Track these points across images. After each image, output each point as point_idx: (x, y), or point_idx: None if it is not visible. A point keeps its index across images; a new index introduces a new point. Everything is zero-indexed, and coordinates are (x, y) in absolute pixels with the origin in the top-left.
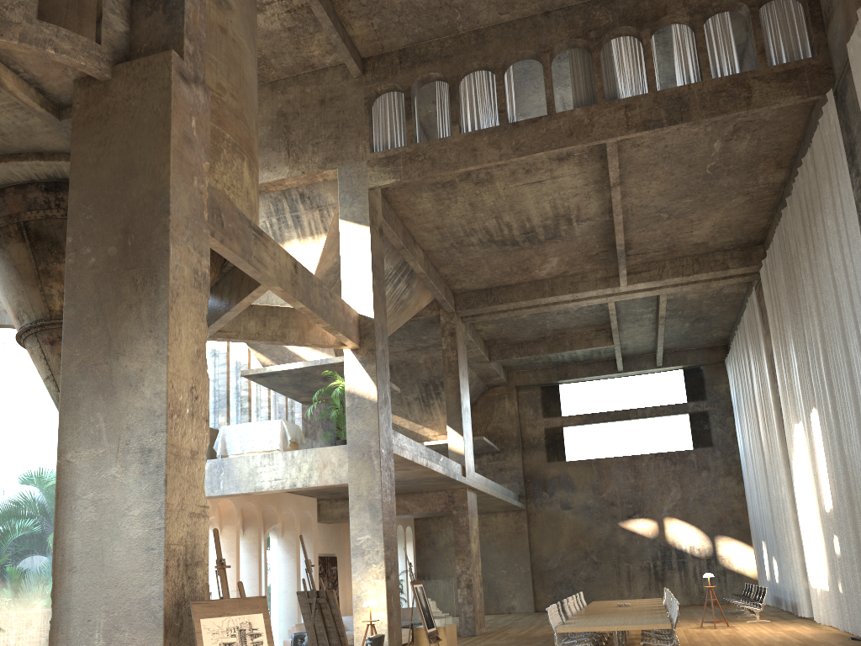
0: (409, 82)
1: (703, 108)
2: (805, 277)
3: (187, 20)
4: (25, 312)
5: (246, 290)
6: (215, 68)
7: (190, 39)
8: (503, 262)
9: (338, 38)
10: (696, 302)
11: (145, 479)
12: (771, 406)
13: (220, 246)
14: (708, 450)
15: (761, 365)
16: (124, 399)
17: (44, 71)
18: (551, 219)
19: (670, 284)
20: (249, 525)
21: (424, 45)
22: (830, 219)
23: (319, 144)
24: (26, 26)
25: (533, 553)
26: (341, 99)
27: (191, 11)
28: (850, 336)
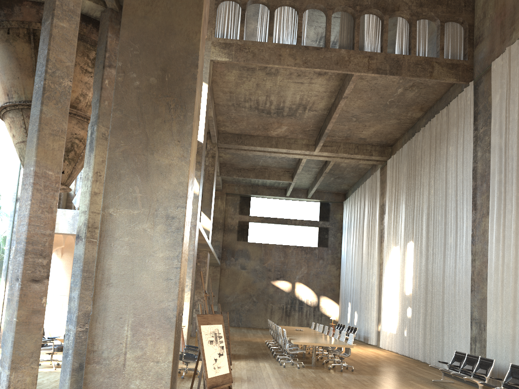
0: None
1: (408, 70)
2: (424, 173)
3: None
4: (16, 92)
5: None
6: None
7: None
8: (256, 122)
9: None
10: (343, 168)
11: (168, 235)
12: (376, 234)
13: None
14: (325, 249)
15: (374, 211)
16: (155, 181)
17: None
18: (295, 105)
19: (339, 156)
20: None
21: None
22: (452, 148)
23: None
24: None
25: (220, 292)
26: None
27: None
28: (450, 210)
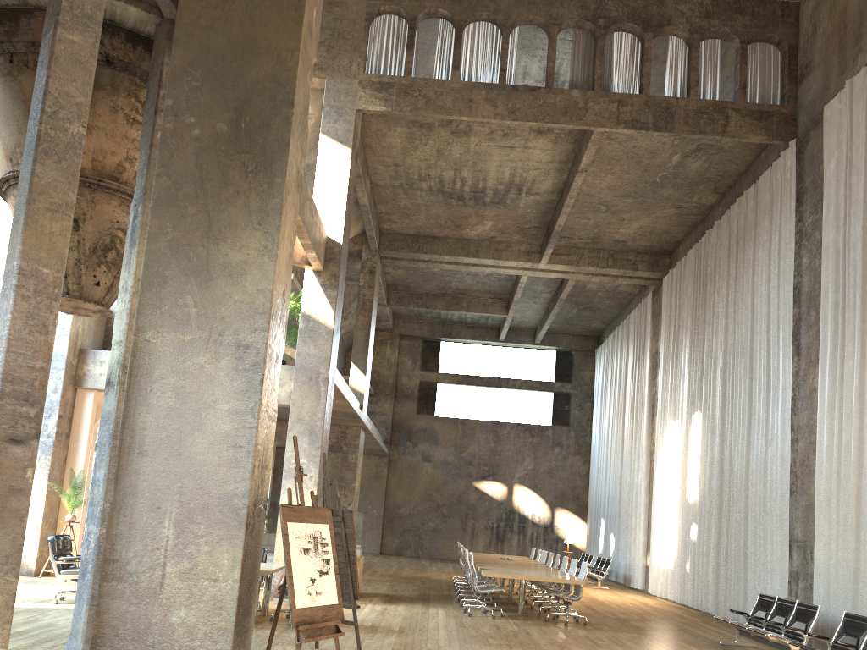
0: (416, 12)
1: (685, 123)
2: (718, 296)
3: None
4: None
5: None
6: None
7: None
8: (441, 214)
9: None
10: (592, 292)
11: (238, 374)
12: (644, 401)
13: None
14: (564, 429)
15: (642, 363)
16: (221, 289)
17: None
18: (504, 185)
19: (582, 272)
20: None
21: None
22: (762, 252)
23: None
24: None
25: (387, 499)
26: (341, 7)
27: None
28: (758, 357)
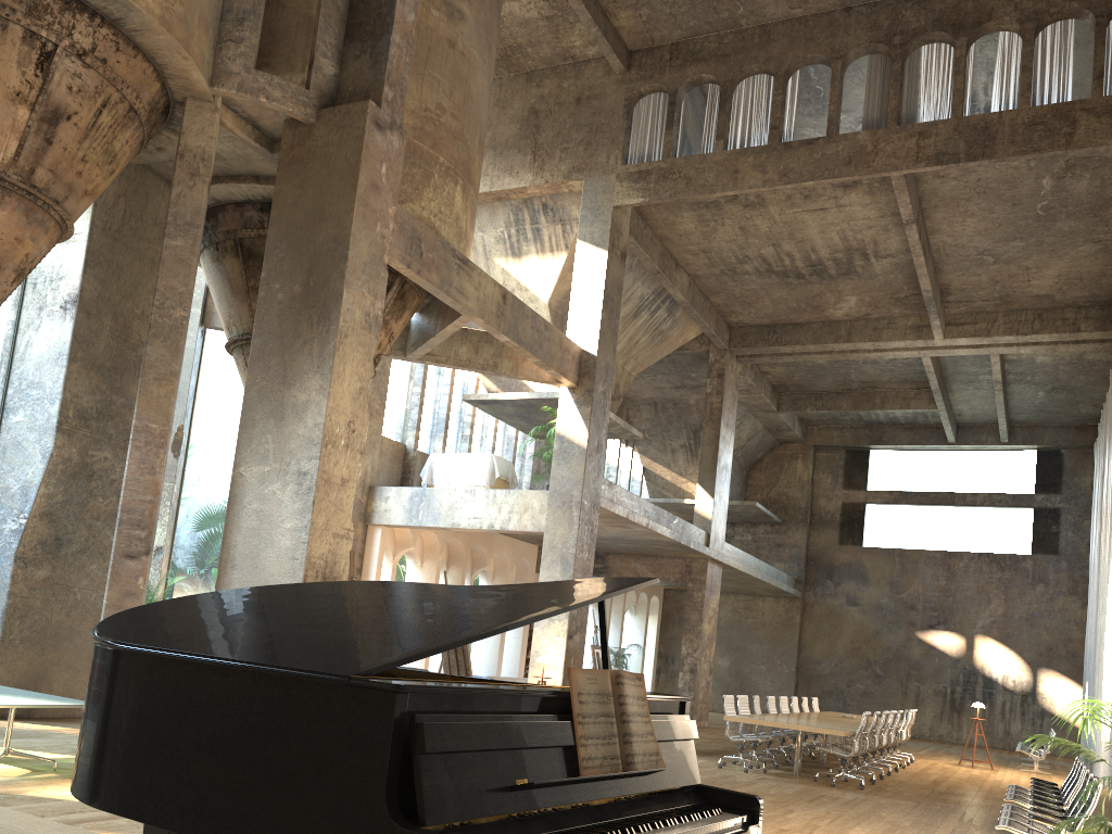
0: (677, 84)
1: (1012, 143)
2: None
3: (390, 67)
4: (234, 324)
5: (450, 318)
6: (437, 87)
7: (390, 86)
8: (787, 297)
9: (598, 32)
10: (1050, 367)
11: (297, 498)
12: (1109, 513)
13: (417, 277)
14: (1050, 558)
15: (1109, 459)
16: (289, 426)
17: (259, 112)
18: (842, 253)
19: (1003, 343)
20: (454, 563)
21: (700, 40)
22: None
23: (567, 149)
24: (244, 76)
25: (802, 652)
26: (599, 99)
27: (395, 56)
28: None
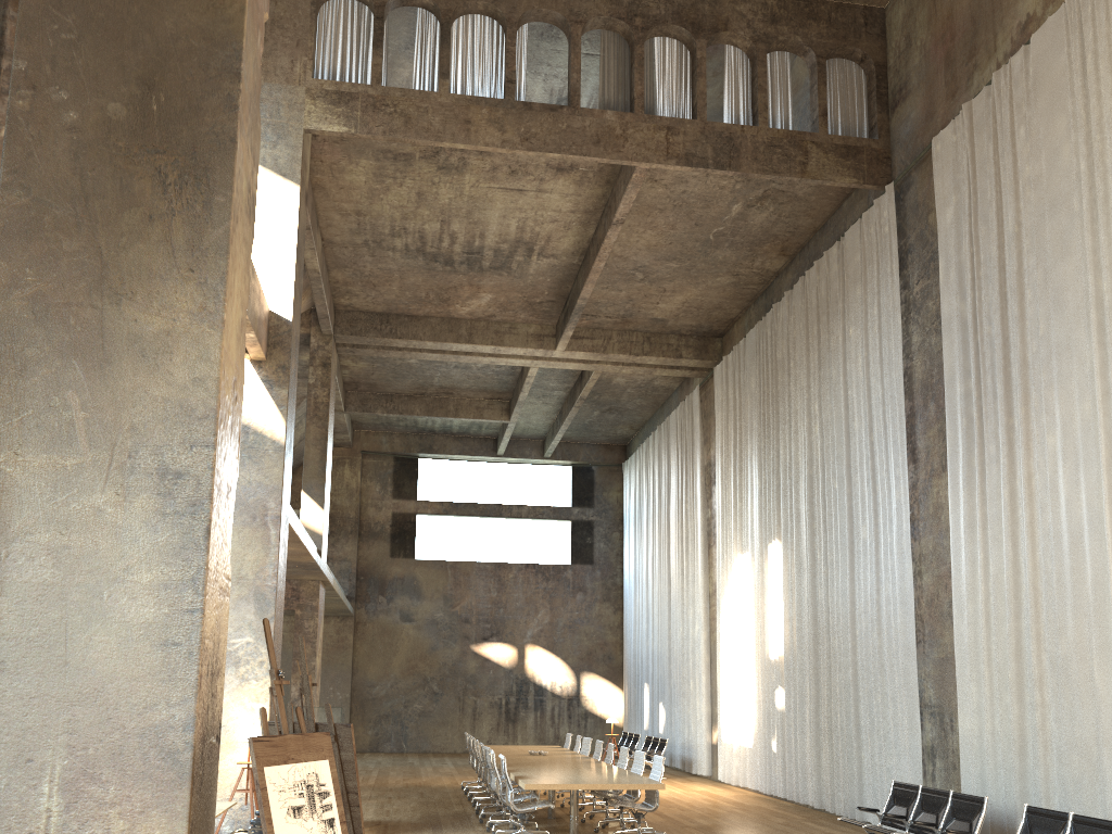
0: None
1: (755, 159)
2: (796, 389)
3: None
4: None
5: None
6: None
7: None
8: (421, 284)
9: None
10: (620, 388)
11: (165, 522)
12: (697, 528)
13: None
14: (587, 568)
15: (690, 478)
16: (128, 378)
17: None
18: (509, 244)
19: (610, 361)
20: None
21: None
22: (855, 330)
23: None
24: None
25: (355, 675)
26: None
27: None
28: (859, 467)
